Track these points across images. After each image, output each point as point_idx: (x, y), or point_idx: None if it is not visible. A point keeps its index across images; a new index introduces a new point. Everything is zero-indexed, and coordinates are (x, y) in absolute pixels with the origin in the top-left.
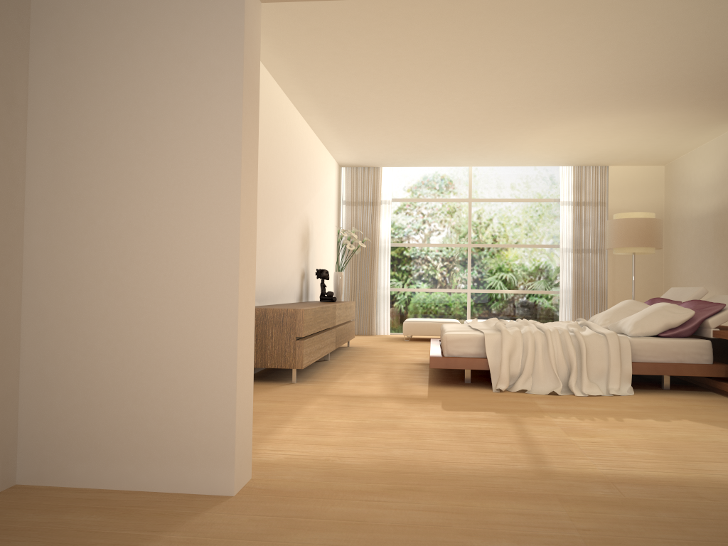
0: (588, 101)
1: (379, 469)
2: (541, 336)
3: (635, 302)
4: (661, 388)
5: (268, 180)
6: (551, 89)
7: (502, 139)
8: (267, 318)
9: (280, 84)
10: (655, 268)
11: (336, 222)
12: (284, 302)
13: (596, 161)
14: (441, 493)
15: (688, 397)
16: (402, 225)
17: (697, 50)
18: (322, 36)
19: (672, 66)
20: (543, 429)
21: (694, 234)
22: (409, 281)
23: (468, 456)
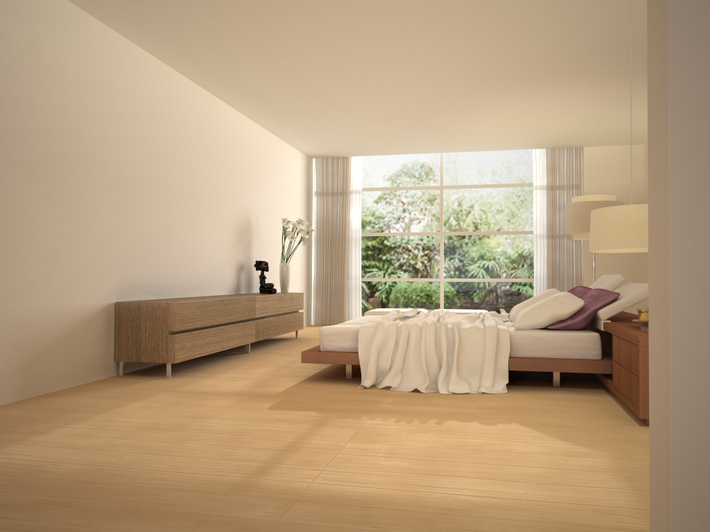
0: (512, 79)
1: (71, 478)
2: (416, 329)
3: (552, 291)
4: (552, 385)
5: (170, 174)
6: (464, 68)
7: (451, 123)
8: (141, 312)
9: (188, 76)
10: (635, 253)
11: (304, 213)
12: (204, 295)
13: (566, 143)
14: (85, 509)
15: (566, 395)
16: (374, 215)
17: (592, 16)
18: (190, 25)
19: (577, 36)
20: (336, 432)
21: None
22: (381, 271)
23: (195, 463)
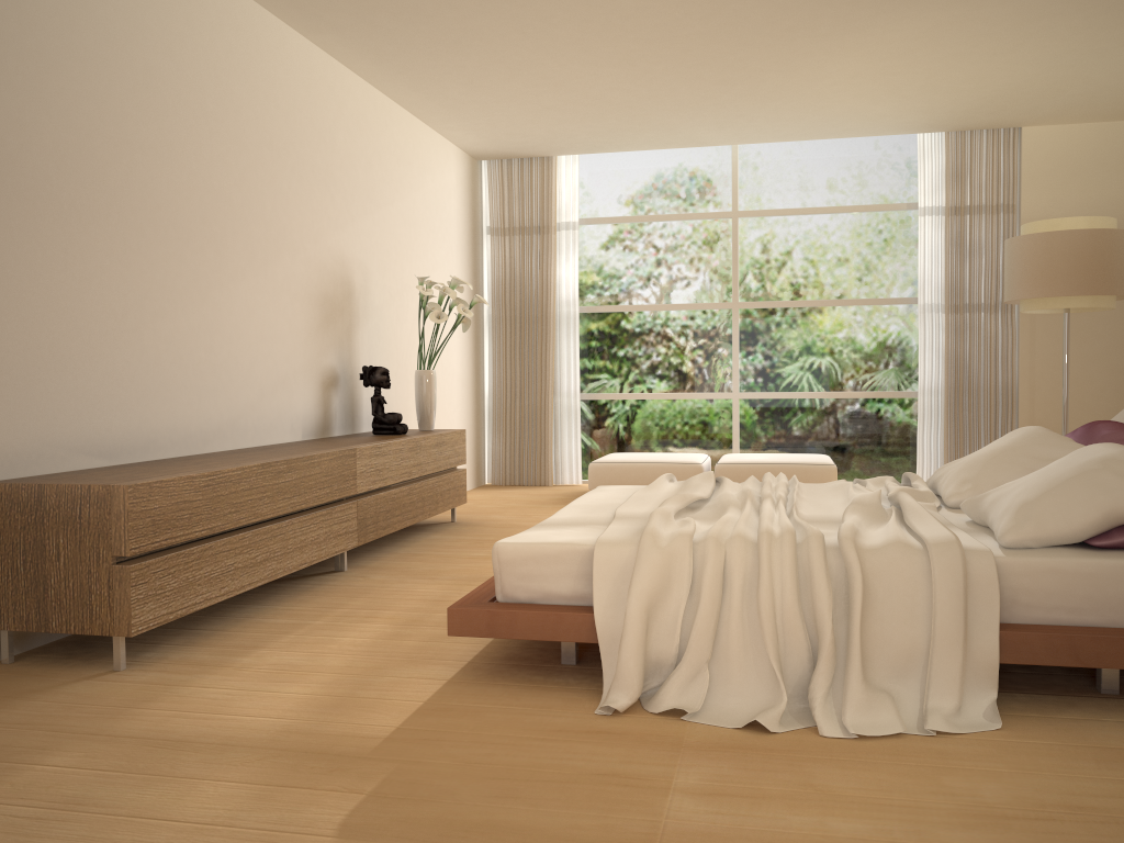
0: None
1: None
2: (744, 551)
3: (1043, 435)
4: (1095, 688)
5: (139, 170)
6: None
7: (769, 72)
8: (46, 510)
9: None
10: (1123, 339)
11: (467, 270)
12: (243, 445)
13: (991, 117)
14: None
15: None
16: (602, 271)
17: None
18: None
19: None
20: None
21: None
22: (618, 380)
23: None
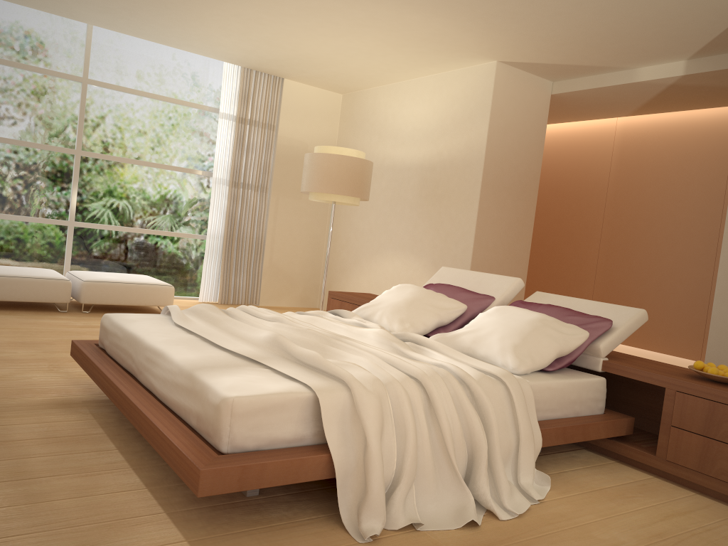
0: None
1: None
2: (419, 390)
3: (430, 292)
4: None
5: None
6: None
7: None
8: None
9: None
10: (320, 218)
11: None
12: None
13: (277, 68)
14: None
15: (603, 478)
16: None
17: None
18: None
19: None
20: None
21: (385, 186)
22: None
23: None
